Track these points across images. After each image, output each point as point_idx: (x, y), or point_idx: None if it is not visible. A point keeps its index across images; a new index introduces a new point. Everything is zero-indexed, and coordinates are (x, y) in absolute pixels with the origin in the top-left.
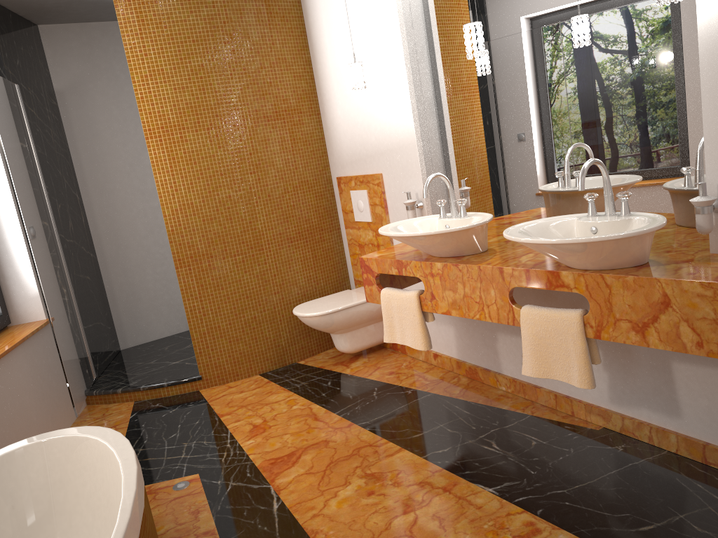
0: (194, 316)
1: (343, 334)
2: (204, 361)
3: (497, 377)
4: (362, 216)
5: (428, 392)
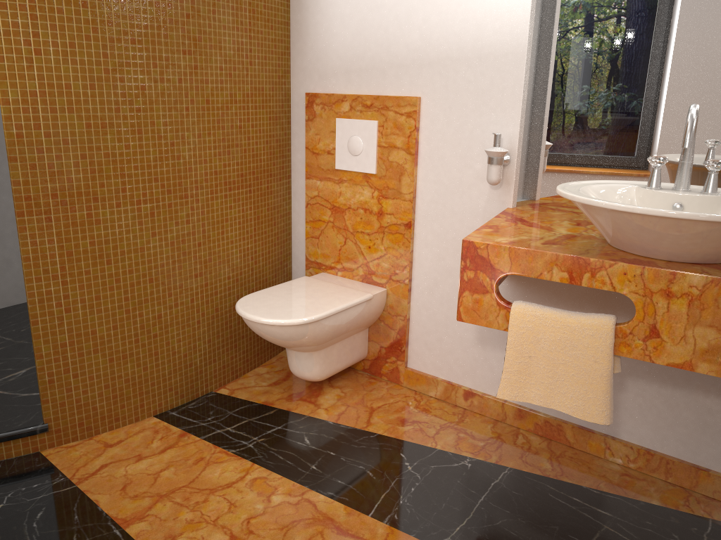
0: (47, 312)
1: (316, 352)
2: (57, 397)
3: (609, 443)
4: (356, 163)
5: (500, 465)
